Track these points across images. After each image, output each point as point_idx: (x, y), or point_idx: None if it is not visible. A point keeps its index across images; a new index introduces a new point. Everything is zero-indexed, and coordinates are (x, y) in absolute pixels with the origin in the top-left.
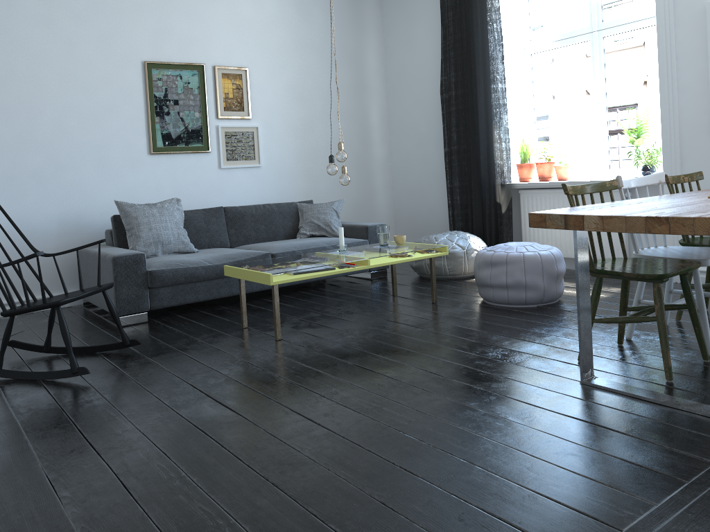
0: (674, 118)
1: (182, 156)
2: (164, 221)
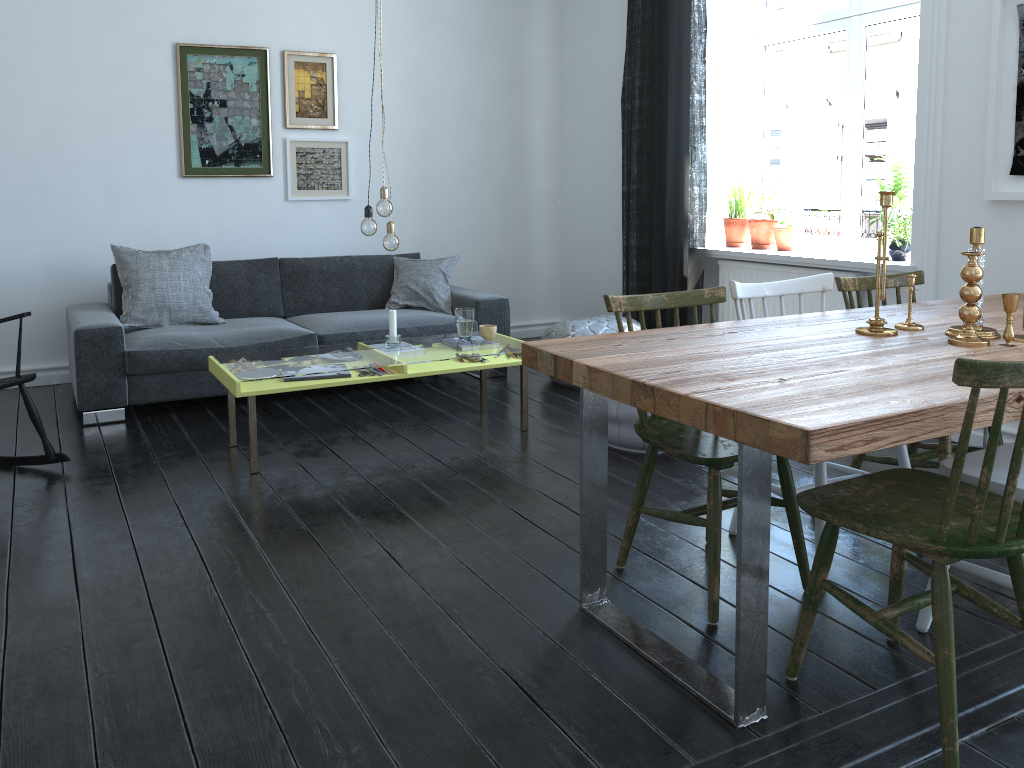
0: (933, 171)
1: (230, 181)
2: (176, 278)
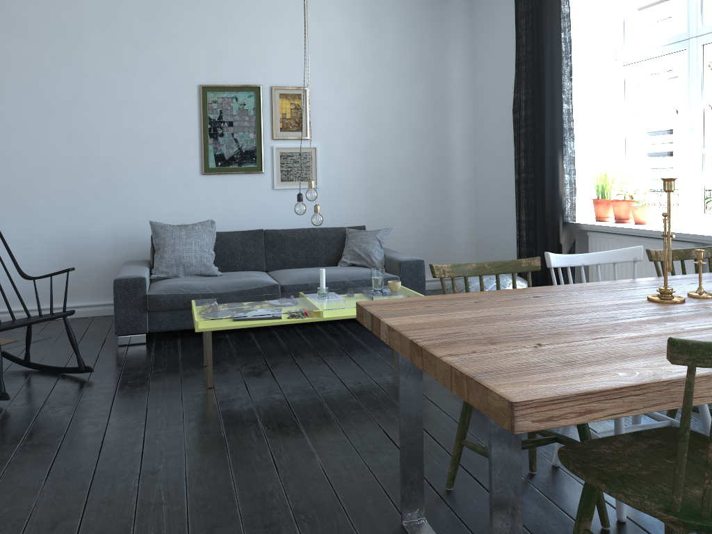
0: None
1: (235, 176)
2: (189, 243)
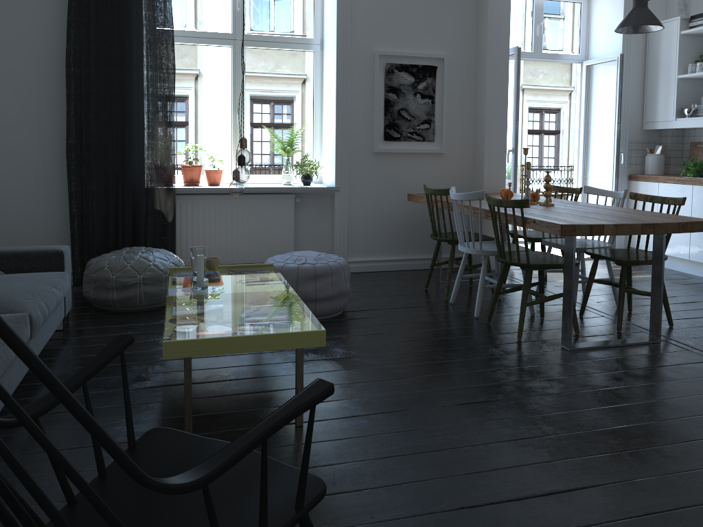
0: (346, 137)
1: None
2: None
